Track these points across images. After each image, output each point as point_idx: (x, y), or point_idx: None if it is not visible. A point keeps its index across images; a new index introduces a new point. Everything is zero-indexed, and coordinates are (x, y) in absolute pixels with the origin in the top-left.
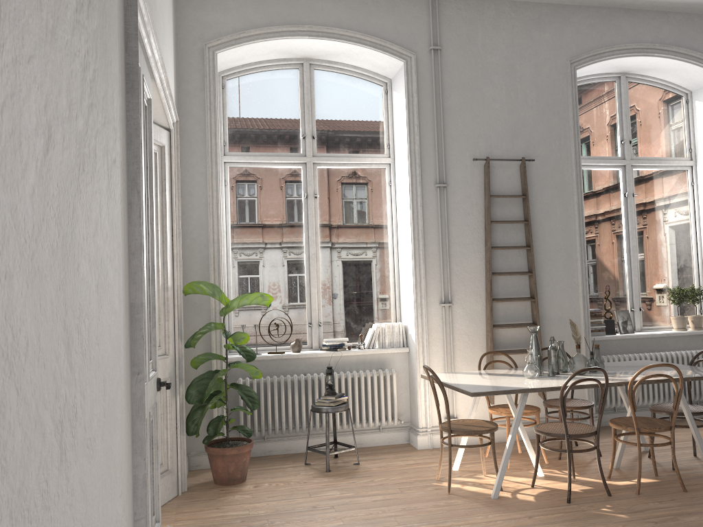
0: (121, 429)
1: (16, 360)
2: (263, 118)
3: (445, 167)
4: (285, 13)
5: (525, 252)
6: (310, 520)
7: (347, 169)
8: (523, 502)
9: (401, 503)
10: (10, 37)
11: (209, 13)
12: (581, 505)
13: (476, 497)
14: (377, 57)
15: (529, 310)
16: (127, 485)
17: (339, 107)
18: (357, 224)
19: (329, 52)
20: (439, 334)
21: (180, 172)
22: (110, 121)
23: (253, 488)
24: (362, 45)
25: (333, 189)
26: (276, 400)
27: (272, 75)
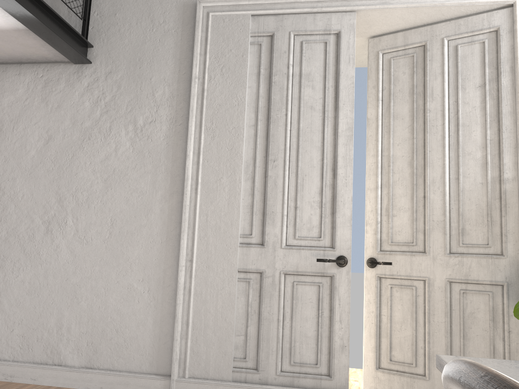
0: (147, 249)
1: (15, 198)
2: None
3: None
4: None
5: None
6: None
7: None
8: None
9: None
10: (22, 124)
11: None
12: None
13: None
14: None
15: None
16: (159, 282)
17: None
18: None
19: None
20: None
21: None
22: (146, 105)
23: None
24: None
25: None
26: None
27: None
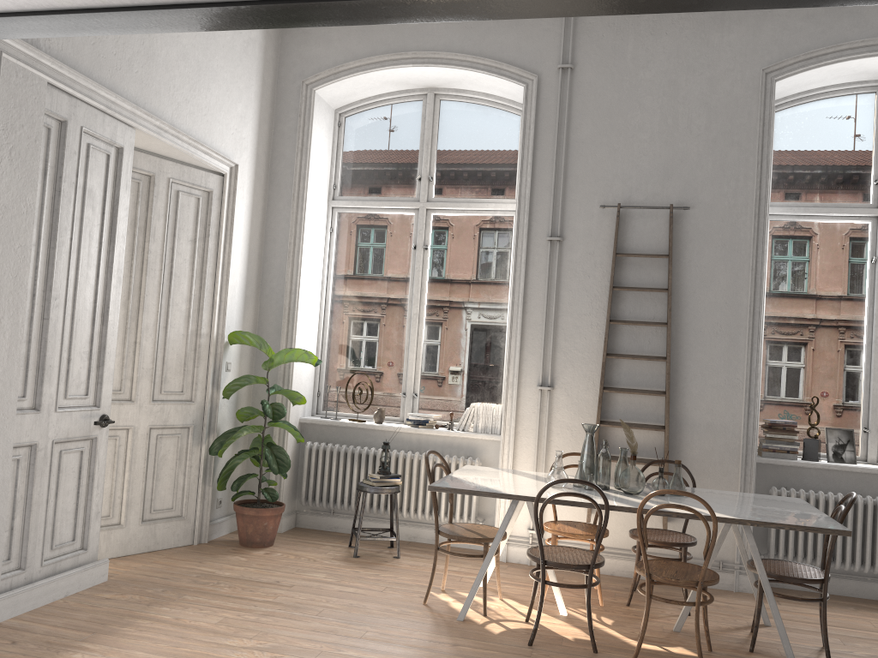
0: None
1: None
2: (379, 158)
3: (564, 216)
4: (391, 40)
5: (665, 331)
6: (251, 590)
7: (467, 216)
8: (481, 631)
9: (360, 599)
10: None
11: (311, 47)
12: (538, 651)
13: (444, 614)
14: (497, 82)
15: (663, 409)
16: None
17: (465, 143)
18: (472, 283)
19: (448, 80)
20: (532, 424)
21: (266, 218)
22: None
23: (262, 554)
24: (473, 70)
25: (449, 239)
26: (340, 471)
27: (393, 110)
